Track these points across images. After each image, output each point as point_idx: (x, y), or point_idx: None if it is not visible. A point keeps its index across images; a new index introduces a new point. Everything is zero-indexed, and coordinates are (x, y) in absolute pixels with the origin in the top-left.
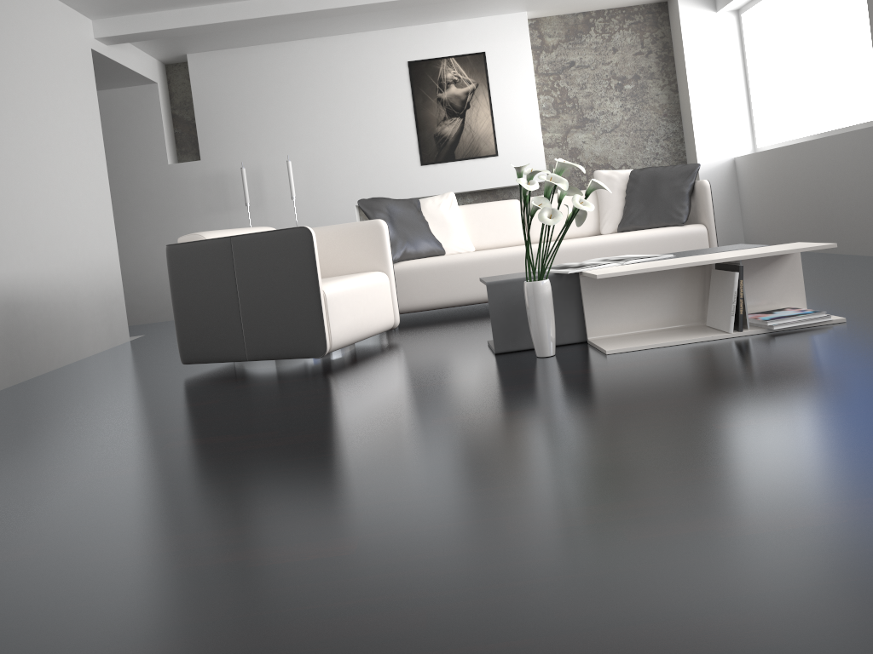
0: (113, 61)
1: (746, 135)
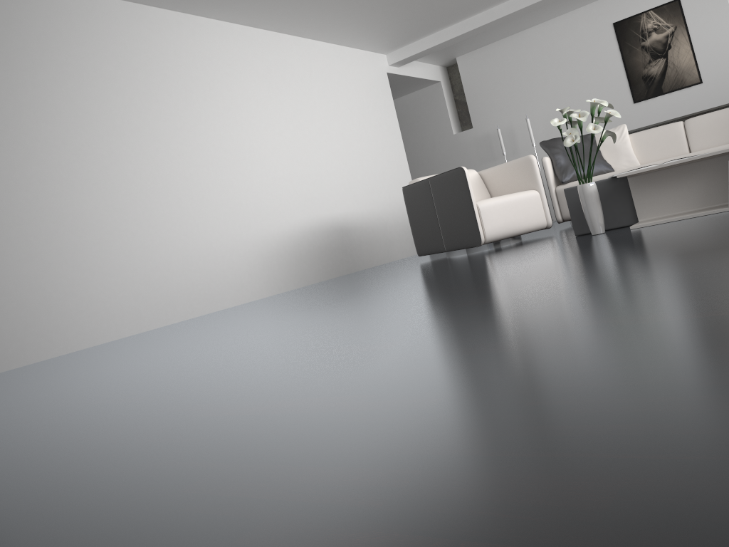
0: (404, 76)
1: None
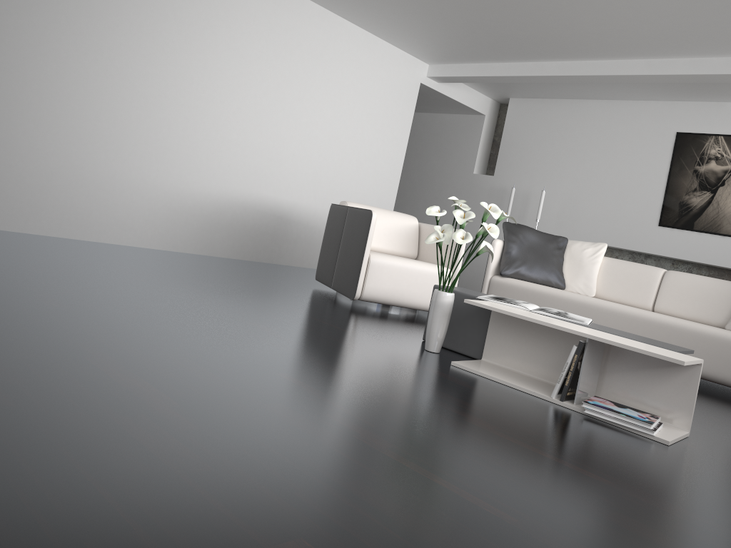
0: (442, 94)
1: None
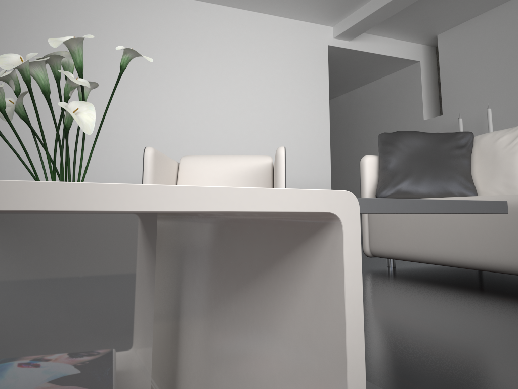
0: (358, 51)
1: None
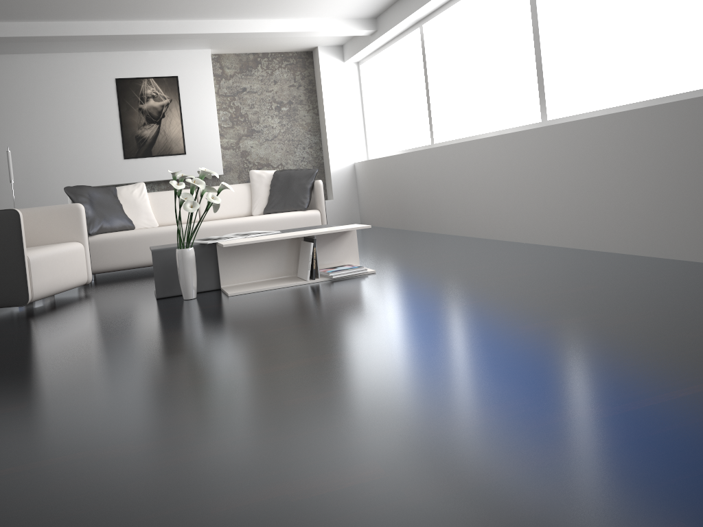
0: None
1: (362, 148)
